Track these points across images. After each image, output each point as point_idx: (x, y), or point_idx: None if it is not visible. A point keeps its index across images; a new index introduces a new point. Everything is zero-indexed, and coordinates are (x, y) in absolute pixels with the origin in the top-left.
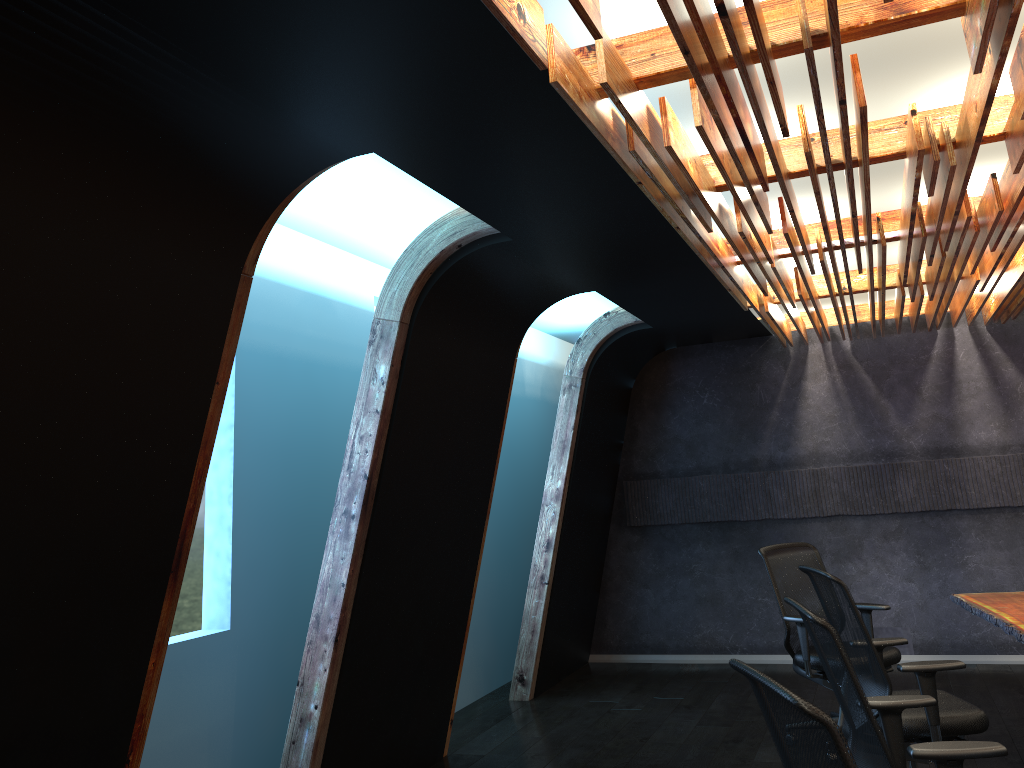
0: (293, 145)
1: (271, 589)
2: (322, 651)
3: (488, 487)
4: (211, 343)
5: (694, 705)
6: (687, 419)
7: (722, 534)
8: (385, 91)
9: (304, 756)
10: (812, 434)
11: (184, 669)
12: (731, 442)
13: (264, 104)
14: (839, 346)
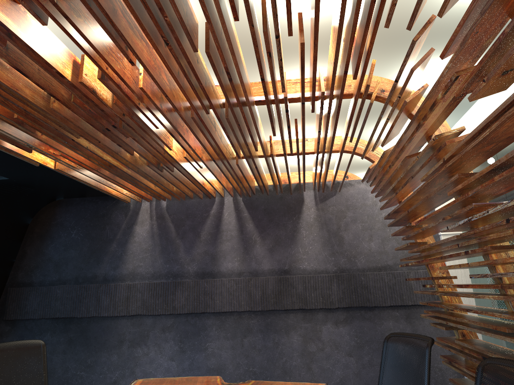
0: None
1: None
2: None
3: None
4: None
5: None
6: (59, 246)
7: (64, 326)
8: None
9: None
10: (133, 260)
11: None
12: (83, 263)
13: None
14: (160, 204)
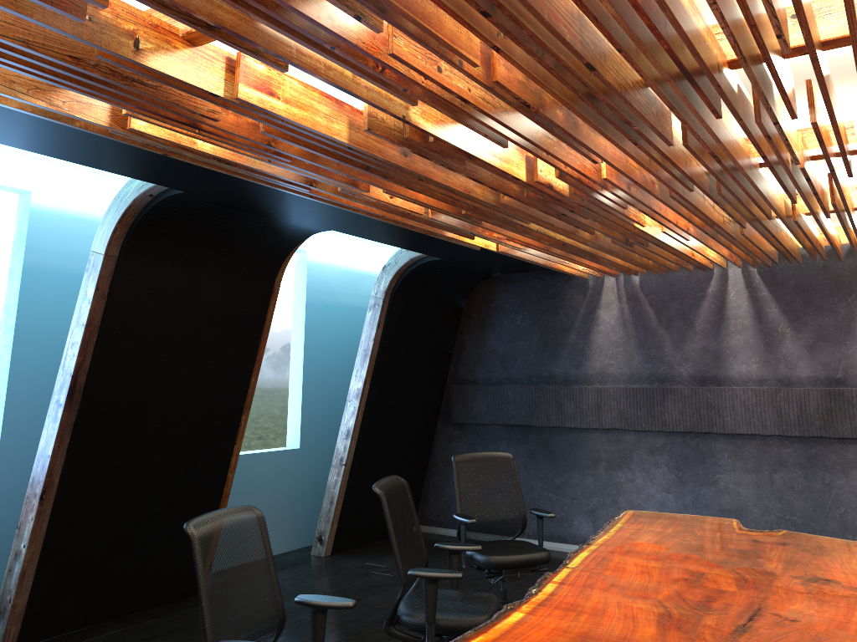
0: None
1: None
2: (32, 505)
3: (244, 386)
4: None
5: None
6: (503, 336)
7: (521, 436)
8: None
9: (14, 581)
10: (600, 356)
11: None
12: (535, 358)
13: None
14: (630, 280)
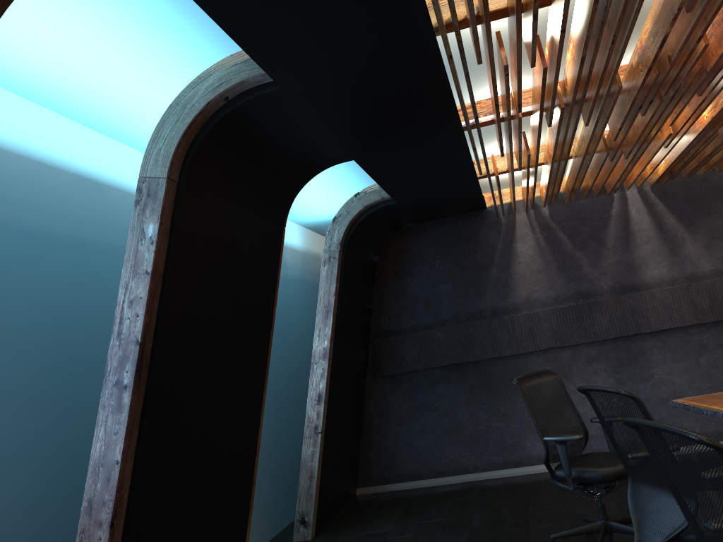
0: None
1: (44, 475)
2: (96, 539)
3: (266, 348)
4: None
5: (458, 524)
6: (424, 283)
7: (459, 374)
8: None
9: None
10: (524, 285)
11: None
12: (460, 298)
13: None
14: (540, 213)
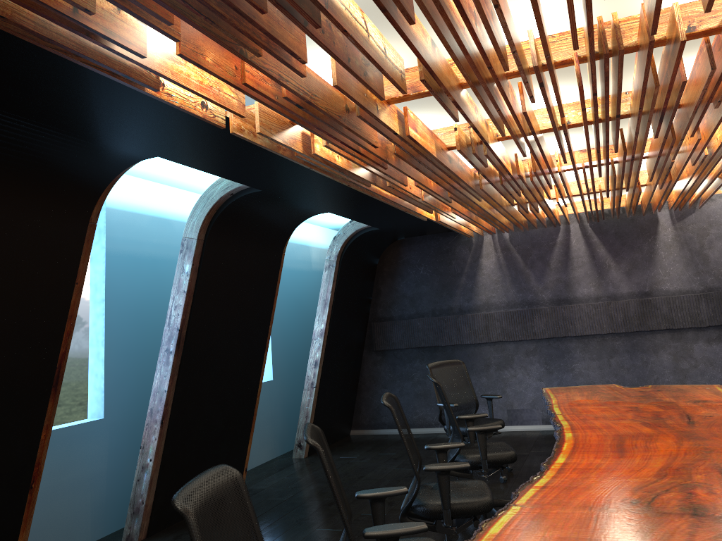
0: (110, 156)
1: (130, 394)
2: (154, 429)
3: (266, 331)
4: (71, 262)
5: (399, 457)
6: (410, 283)
7: (431, 354)
8: (151, 133)
9: (144, 487)
10: (485, 291)
11: (74, 441)
12: (437, 297)
13: (88, 140)
14: (502, 236)
